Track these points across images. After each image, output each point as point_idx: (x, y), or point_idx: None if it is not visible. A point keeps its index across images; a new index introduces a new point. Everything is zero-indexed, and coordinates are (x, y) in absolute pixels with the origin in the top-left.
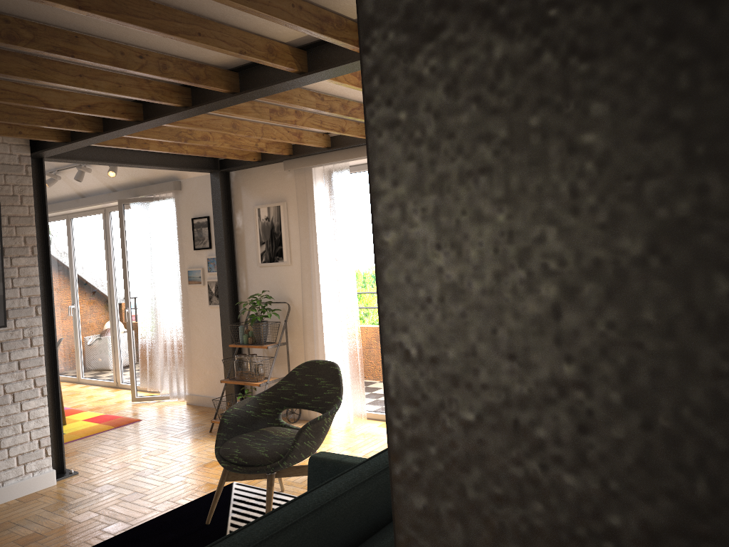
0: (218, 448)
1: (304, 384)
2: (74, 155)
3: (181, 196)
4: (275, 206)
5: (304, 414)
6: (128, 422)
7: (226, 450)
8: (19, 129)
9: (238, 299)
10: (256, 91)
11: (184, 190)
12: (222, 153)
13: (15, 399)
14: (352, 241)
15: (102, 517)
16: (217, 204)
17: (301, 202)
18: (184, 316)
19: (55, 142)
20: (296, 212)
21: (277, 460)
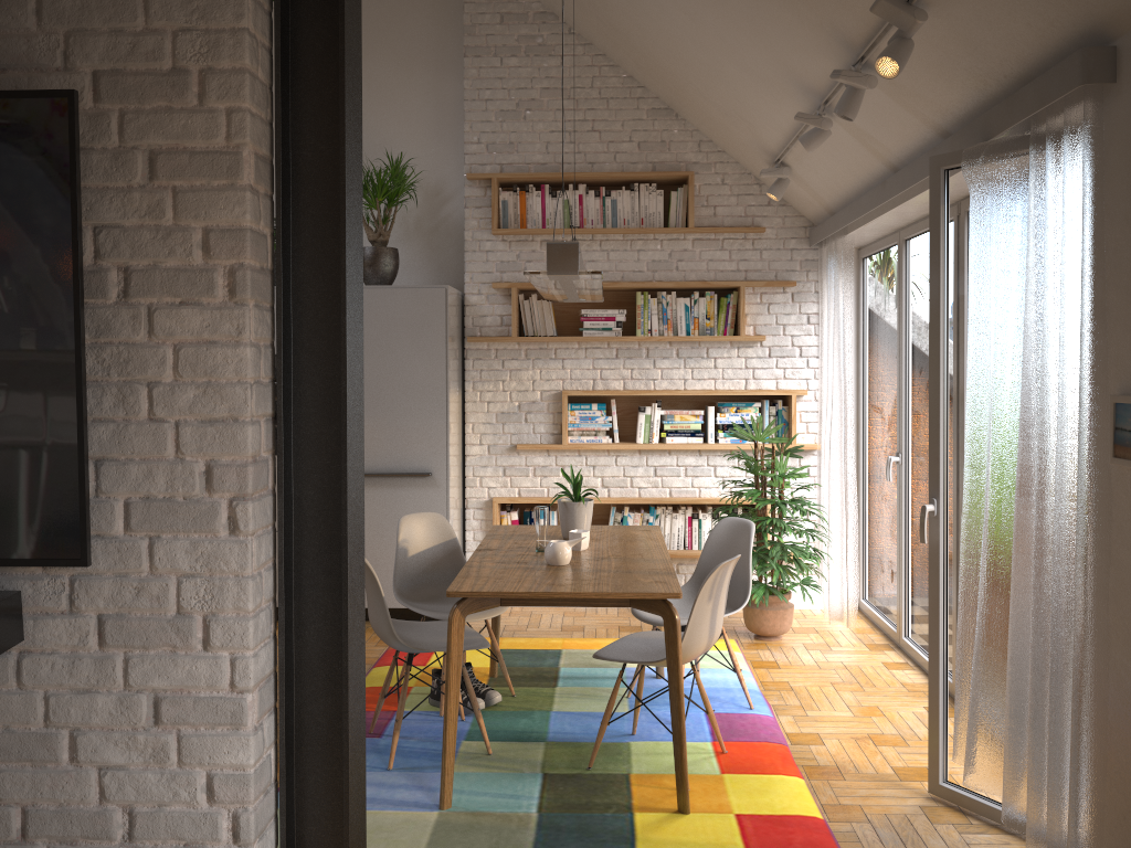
0: None
1: None
2: None
3: (1115, 109)
4: None
5: None
6: None
7: None
8: None
9: None
10: None
11: (1126, 79)
12: None
13: (135, 832)
14: None
15: None
16: None
17: None
18: (1089, 578)
19: None
20: None
21: None
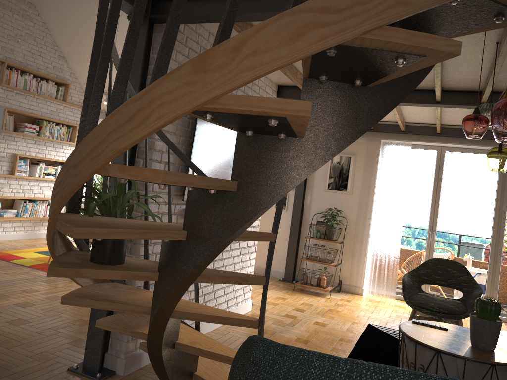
0: (408, 301)
1: (438, 271)
2: None
3: None
4: (346, 156)
5: (343, 287)
6: None
7: (422, 303)
8: None
9: (303, 208)
10: None
11: None
12: None
13: (248, 251)
14: (405, 188)
15: (324, 333)
16: None
17: (370, 158)
18: None
19: (296, 94)
20: (362, 163)
21: (464, 312)
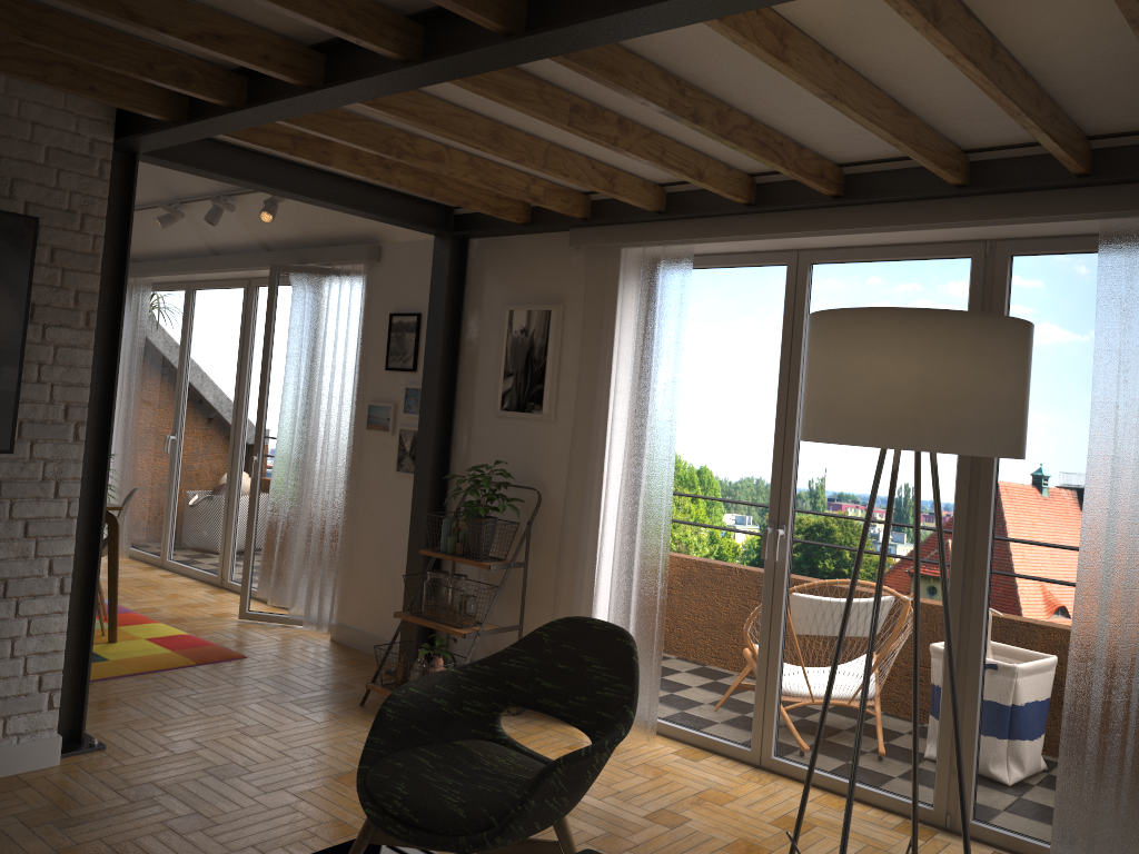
0: (364, 769)
1: (557, 665)
2: (196, 160)
3: (379, 273)
4: (541, 310)
5: None
6: (222, 657)
7: (379, 780)
8: (91, 82)
9: (450, 469)
10: (561, 32)
11: (385, 263)
12: (462, 197)
13: (7, 593)
14: (677, 393)
15: None
16: (438, 292)
17: (592, 309)
18: (351, 484)
19: (159, 124)
20: (579, 326)
21: (482, 829)
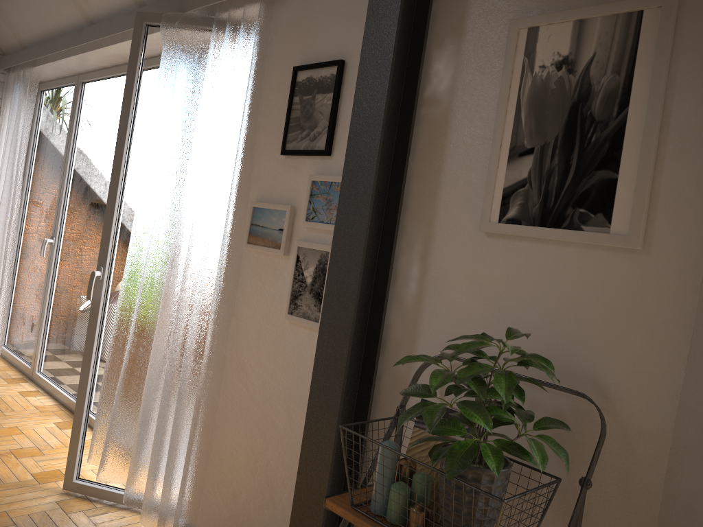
0: None
1: None
2: None
3: (281, 12)
4: (615, 14)
5: None
6: None
7: None
8: None
9: (383, 325)
10: None
11: None
12: None
13: None
14: None
15: None
16: (386, 0)
17: None
18: (218, 325)
19: None
20: None
21: None
